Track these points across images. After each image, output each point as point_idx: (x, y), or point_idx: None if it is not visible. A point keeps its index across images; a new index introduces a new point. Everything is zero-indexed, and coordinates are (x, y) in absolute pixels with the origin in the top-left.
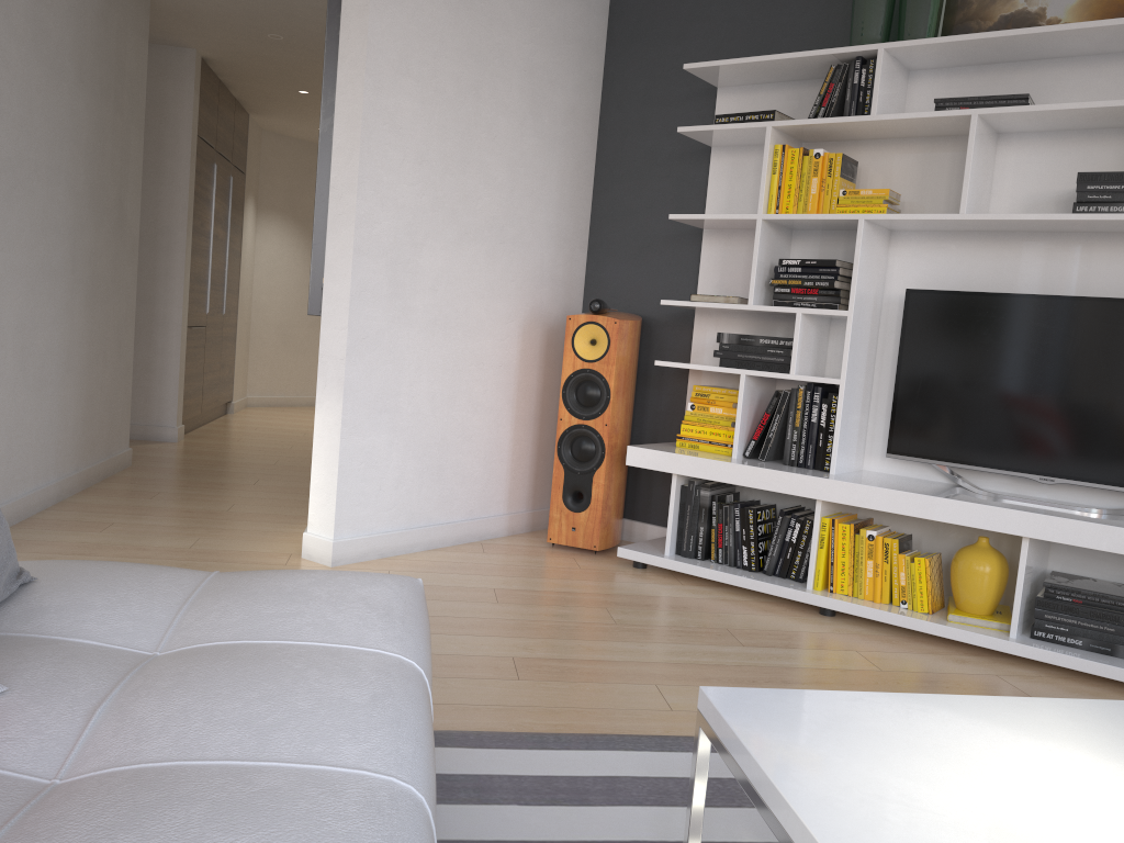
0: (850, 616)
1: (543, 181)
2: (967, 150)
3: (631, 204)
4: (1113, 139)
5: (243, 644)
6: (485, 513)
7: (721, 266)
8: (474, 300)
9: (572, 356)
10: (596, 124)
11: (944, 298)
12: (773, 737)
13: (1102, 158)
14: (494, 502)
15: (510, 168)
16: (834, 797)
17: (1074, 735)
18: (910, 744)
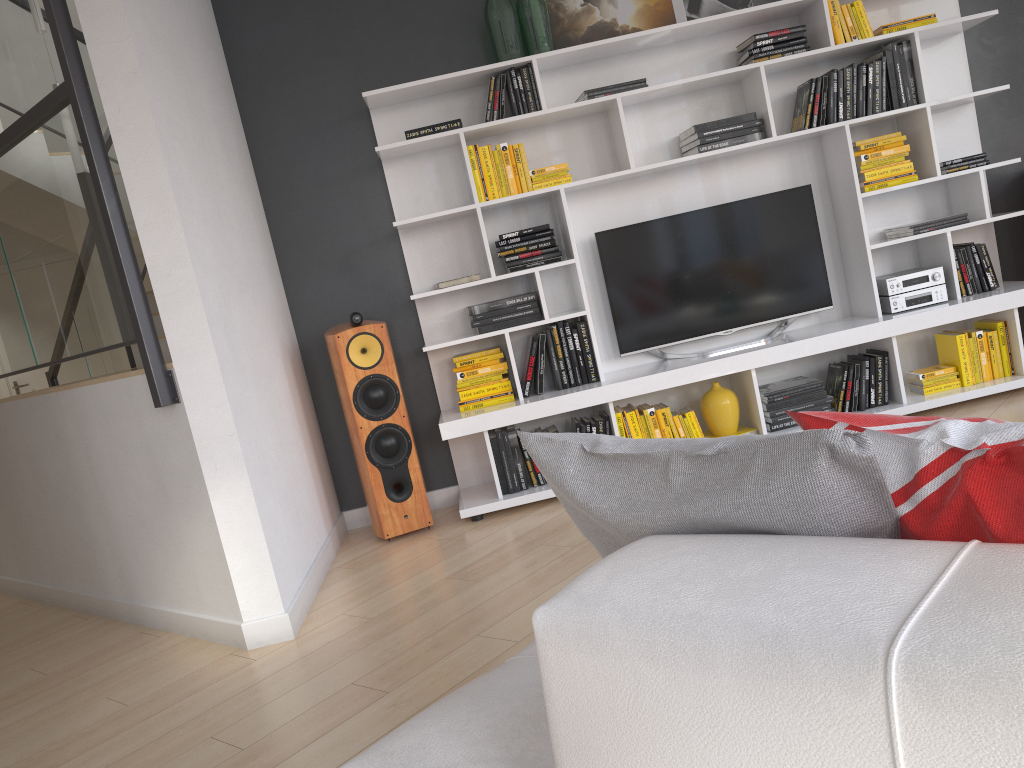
0: None
1: (250, 222)
2: (622, 124)
3: (315, 226)
4: (683, 102)
5: None
6: (321, 540)
7: (426, 256)
8: (261, 346)
9: (352, 368)
10: (251, 162)
11: (623, 232)
12: None
13: (681, 115)
14: (321, 528)
15: (237, 215)
16: None
17: None
18: None
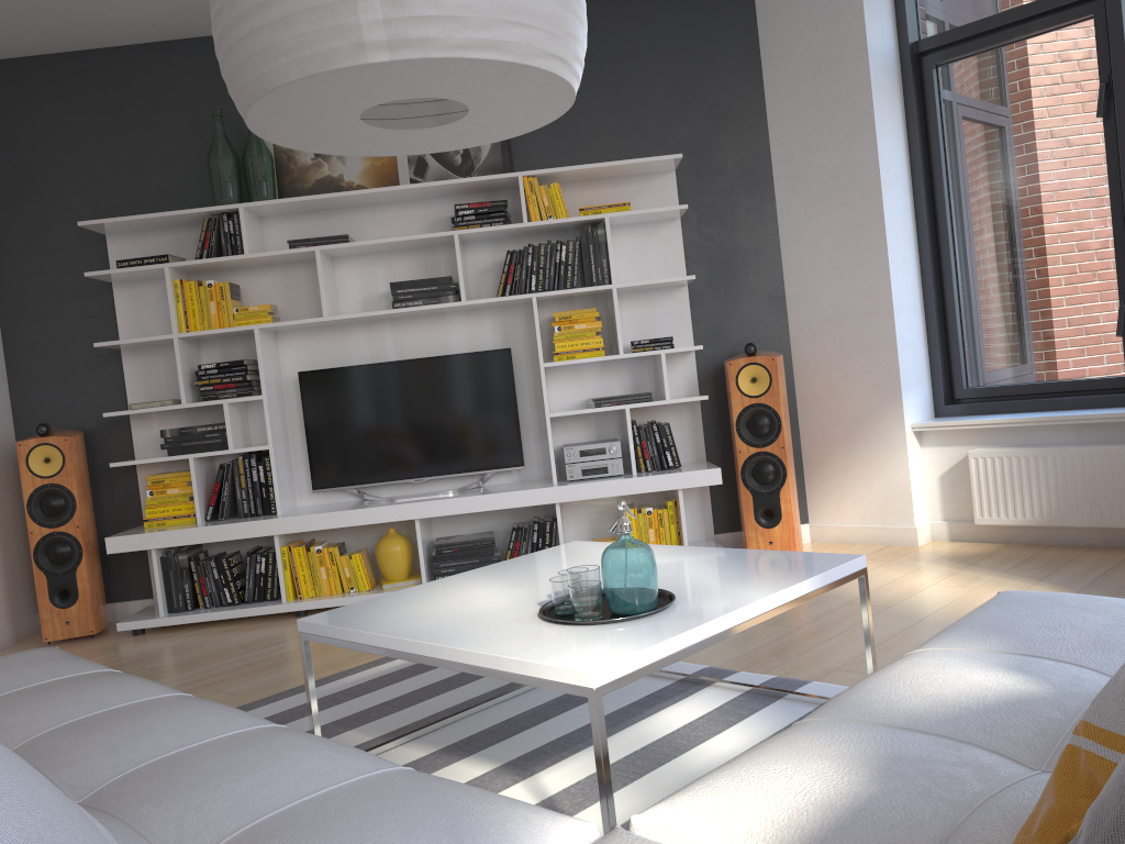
0: (318, 611)
1: None
2: (318, 274)
3: (45, 336)
4: (404, 257)
5: (9, 693)
6: None
7: (145, 376)
8: None
9: (30, 476)
10: None
11: (326, 374)
12: (346, 621)
13: (400, 269)
14: None
15: None
16: (386, 625)
17: (469, 582)
18: (405, 604)
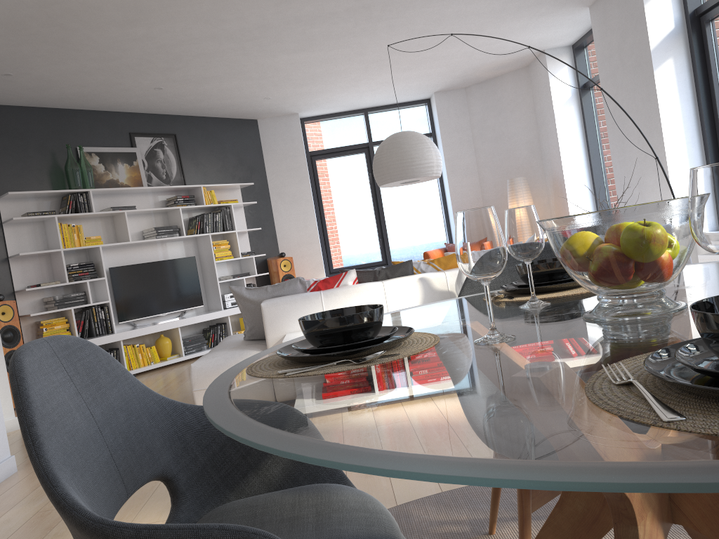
0: (137, 375)
1: None
2: (127, 222)
3: None
4: (144, 217)
5: None
6: None
7: (23, 272)
8: None
9: None
10: None
11: (121, 268)
12: None
13: (143, 222)
14: None
15: None
16: None
17: None
18: None
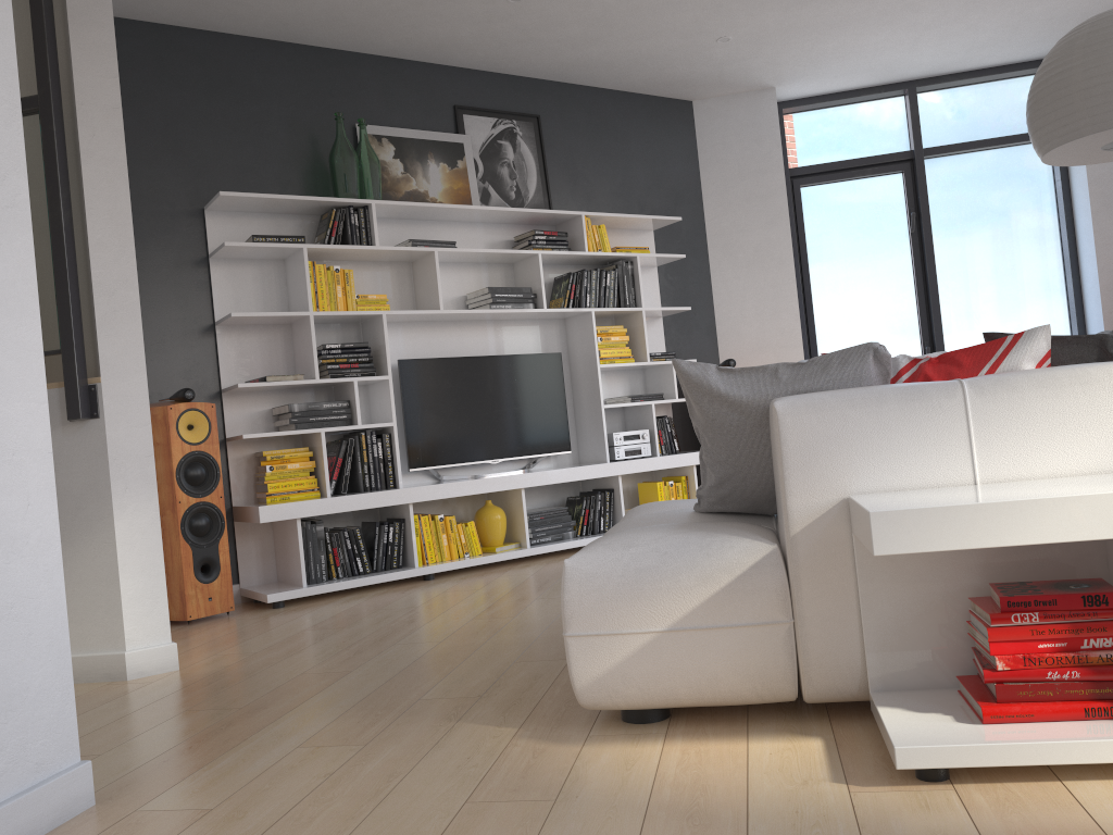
0: (436, 576)
1: None
2: (437, 272)
3: None
4: (471, 269)
5: None
6: None
7: (239, 355)
8: None
9: (180, 441)
10: None
11: (421, 363)
12: None
13: (468, 279)
14: None
15: None
16: None
17: None
18: None
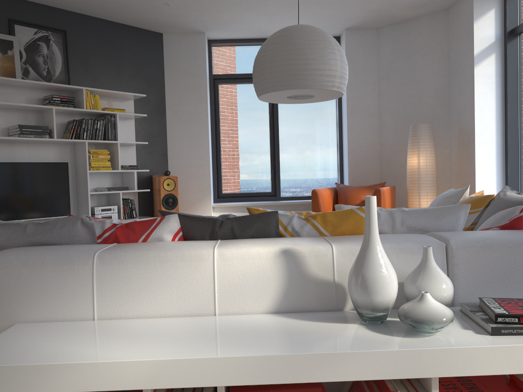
0: None
1: None
2: None
3: None
4: (14, 112)
5: None
6: None
7: None
8: None
9: None
10: None
11: None
12: None
13: (11, 118)
14: None
15: None
16: None
17: None
18: None
